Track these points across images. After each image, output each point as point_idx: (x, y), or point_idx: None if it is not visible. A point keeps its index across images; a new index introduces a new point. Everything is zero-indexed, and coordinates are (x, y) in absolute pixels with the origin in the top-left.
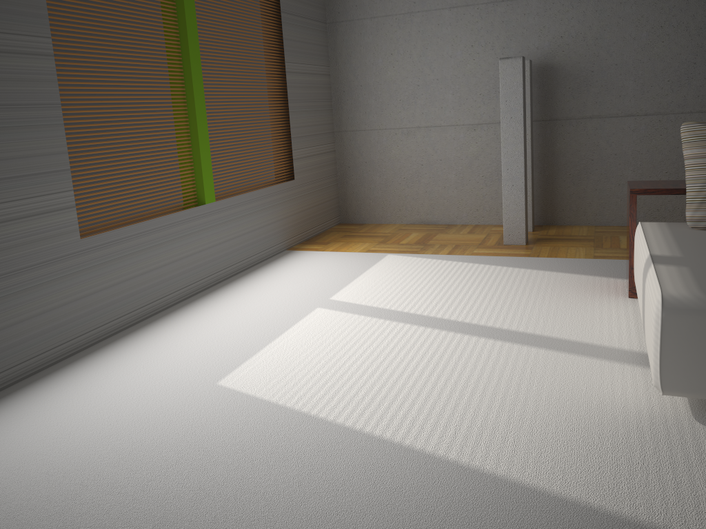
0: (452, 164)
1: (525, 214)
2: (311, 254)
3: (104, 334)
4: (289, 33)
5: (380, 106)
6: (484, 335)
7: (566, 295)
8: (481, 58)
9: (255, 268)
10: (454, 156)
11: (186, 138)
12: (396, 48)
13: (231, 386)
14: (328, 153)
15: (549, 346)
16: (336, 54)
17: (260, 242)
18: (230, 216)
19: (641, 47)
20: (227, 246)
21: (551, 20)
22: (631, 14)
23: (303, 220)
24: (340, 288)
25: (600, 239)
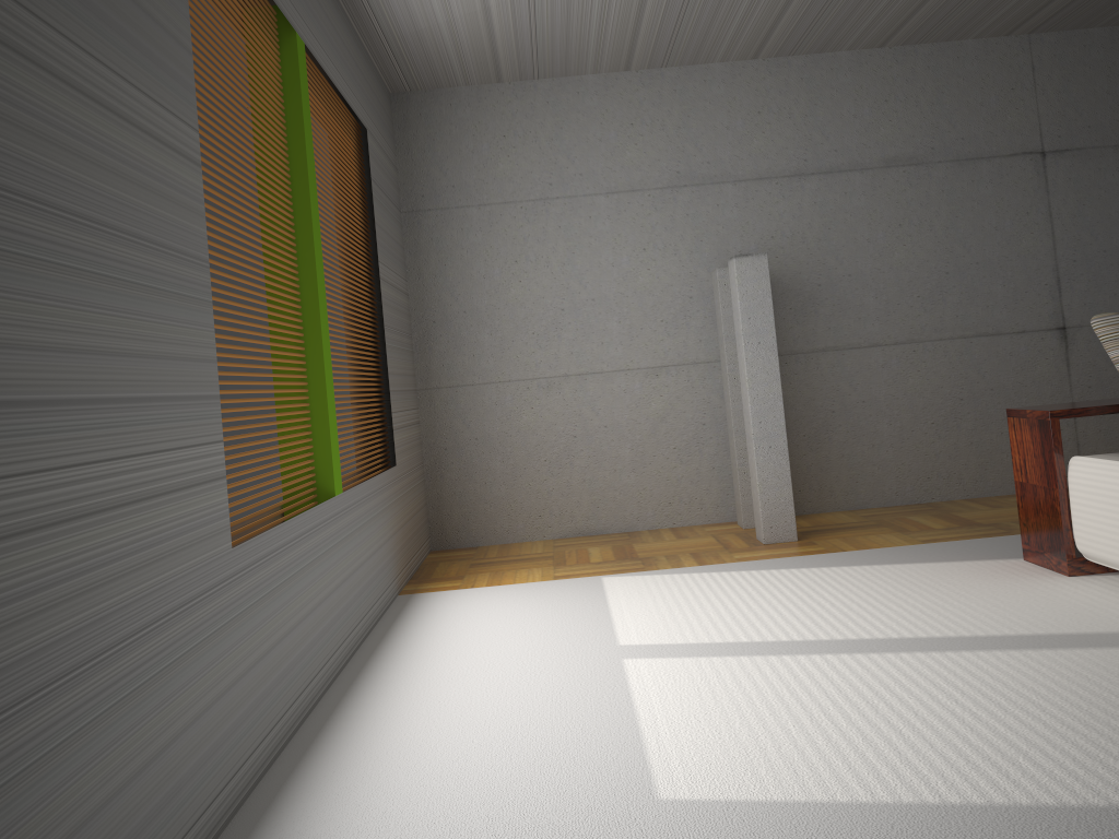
0: (625, 433)
1: (791, 491)
2: (459, 594)
3: (259, 768)
4: (379, 216)
5: (500, 344)
6: (971, 647)
7: (980, 585)
8: (659, 266)
9: (388, 626)
10: (626, 419)
11: (303, 370)
12: (523, 252)
13: (697, 797)
14: (415, 426)
15: (1091, 643)
16: (418, 261)
17: (379, 578)
18: (355, 523)
19: (879, 252)
20: (356, 582)
21: (757, 213)
22: (860, 208)
23: (406, 540)
24: (611, 629)
25: (887, 523)
